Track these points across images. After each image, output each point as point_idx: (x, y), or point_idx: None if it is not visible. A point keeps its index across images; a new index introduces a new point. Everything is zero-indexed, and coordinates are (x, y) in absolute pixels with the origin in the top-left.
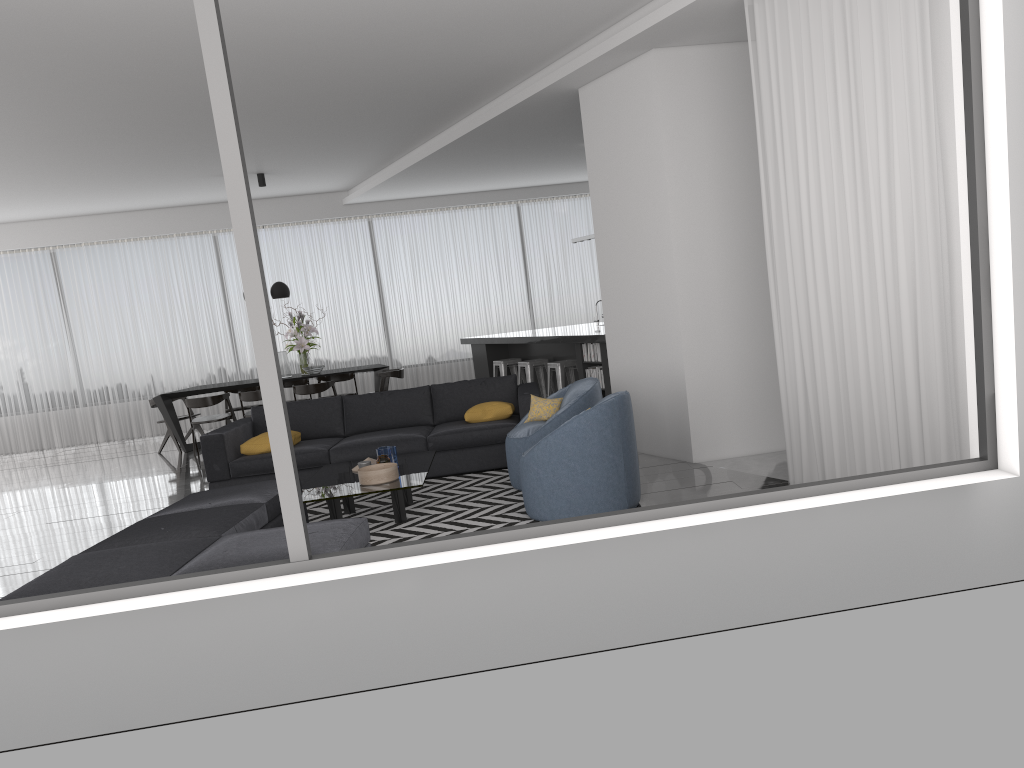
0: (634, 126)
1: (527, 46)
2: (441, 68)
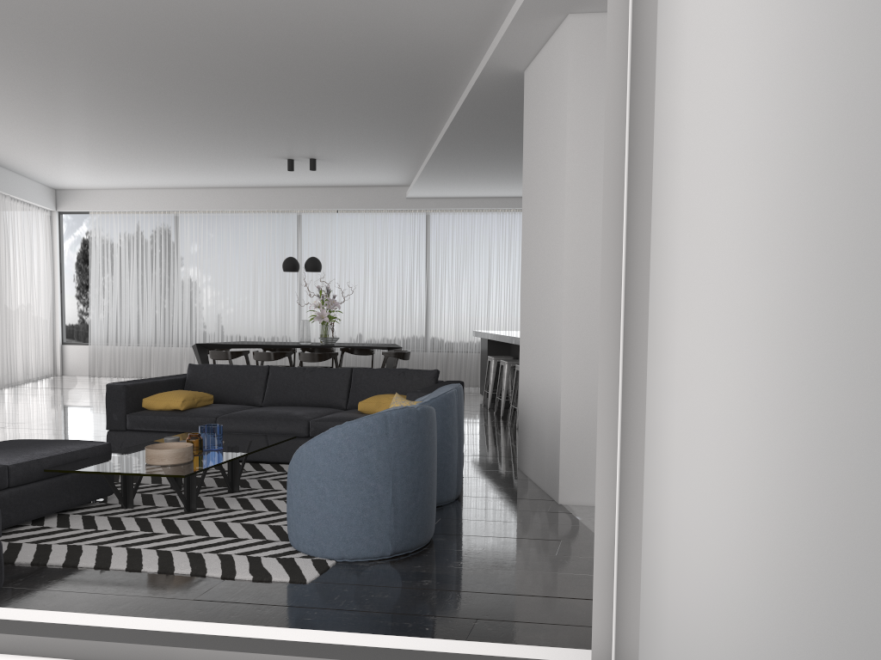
0: (551, 106)
1: (449, 14)
2: (378, 40)
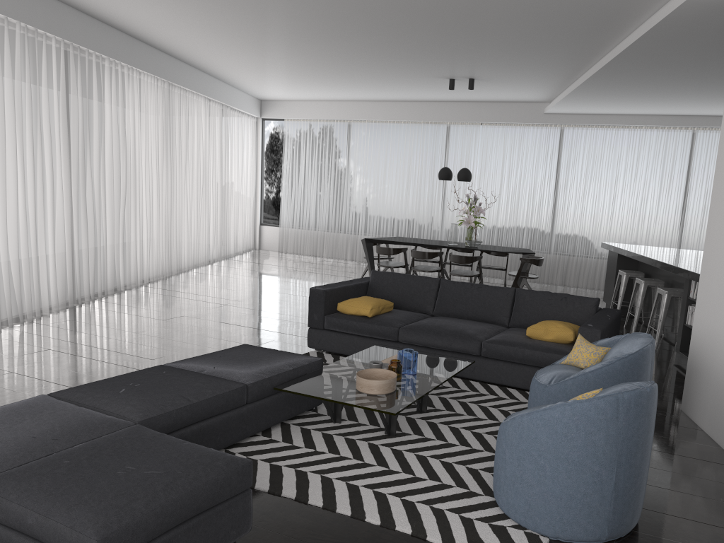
0: None
1: None
2: None
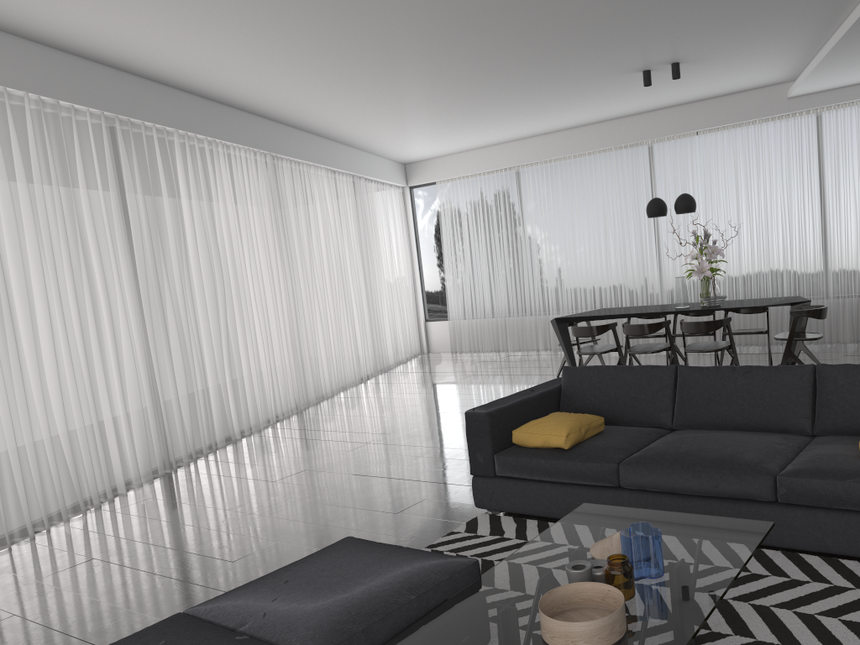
0: None
1: None
2: None
